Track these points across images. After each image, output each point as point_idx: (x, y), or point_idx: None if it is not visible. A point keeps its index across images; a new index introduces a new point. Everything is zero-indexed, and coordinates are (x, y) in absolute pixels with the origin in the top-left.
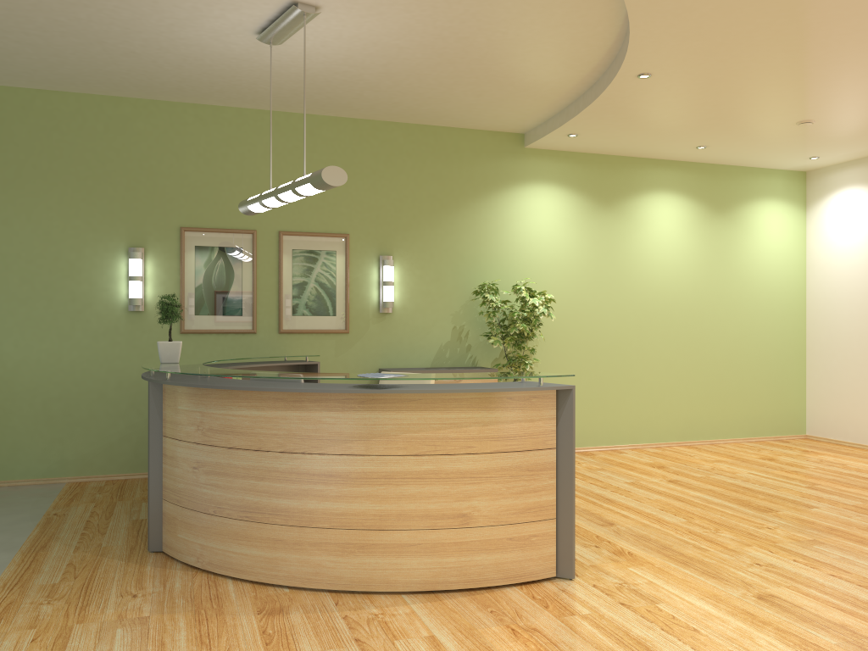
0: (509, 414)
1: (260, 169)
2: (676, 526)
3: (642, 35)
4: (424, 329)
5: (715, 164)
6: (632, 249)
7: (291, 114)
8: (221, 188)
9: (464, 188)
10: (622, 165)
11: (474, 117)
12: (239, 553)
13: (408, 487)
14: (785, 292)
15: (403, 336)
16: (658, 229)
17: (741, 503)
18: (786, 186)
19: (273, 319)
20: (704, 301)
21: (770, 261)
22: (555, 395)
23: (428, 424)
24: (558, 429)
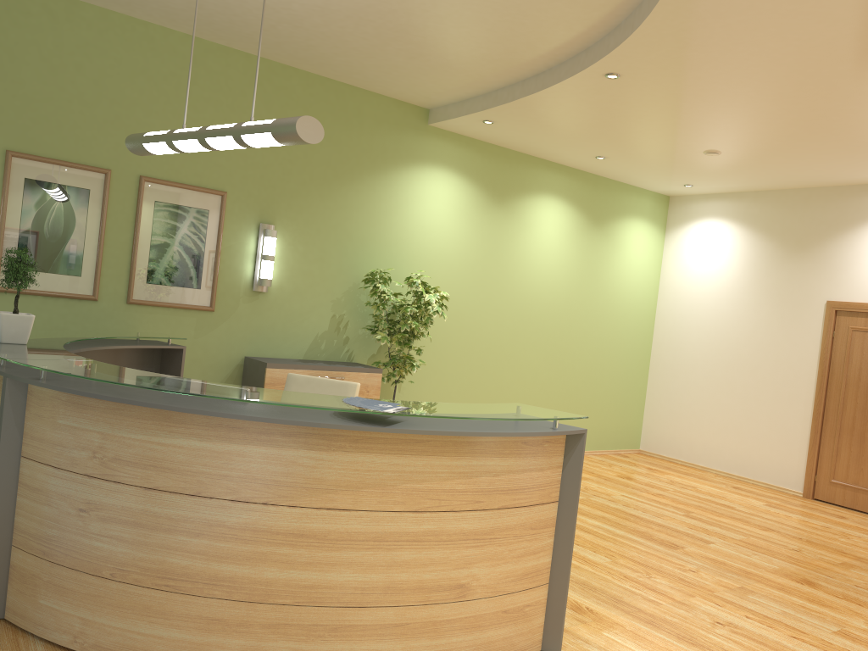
0: (522, 462)
1: (124, 94)
2: (607, 569)
3: (649, 32)
4: (300, 315)
5: (599, 175)
6: (517, 251)
7: (171, 31)
8: (69, 108)
9: (362, 159)
10: (518, 162)
11: (388, 81)
12: (149, 635)
13: (402, 552)
14: (639, 311)
15: (276, 321)
16: (542, 233)
17: (644, 536)
18: (652, 207)
19: (121, 286)
20: (573, 312)
21: (632, 279)
22: (565, 439)
23: (434, 472)
24: (561, 478)
